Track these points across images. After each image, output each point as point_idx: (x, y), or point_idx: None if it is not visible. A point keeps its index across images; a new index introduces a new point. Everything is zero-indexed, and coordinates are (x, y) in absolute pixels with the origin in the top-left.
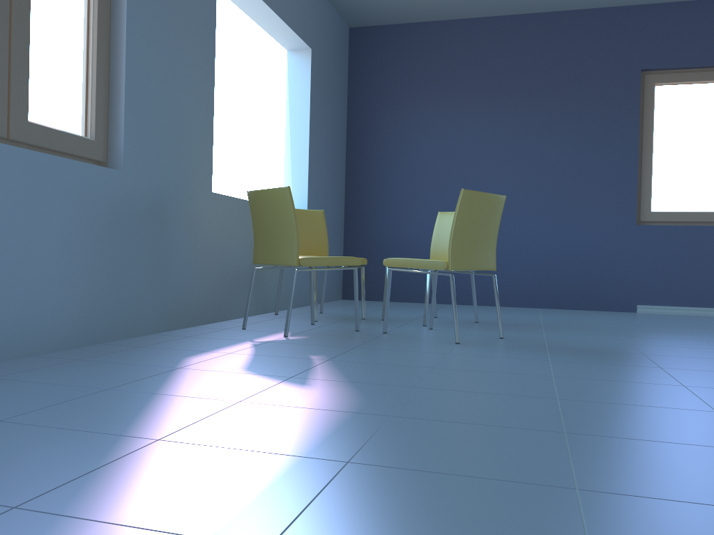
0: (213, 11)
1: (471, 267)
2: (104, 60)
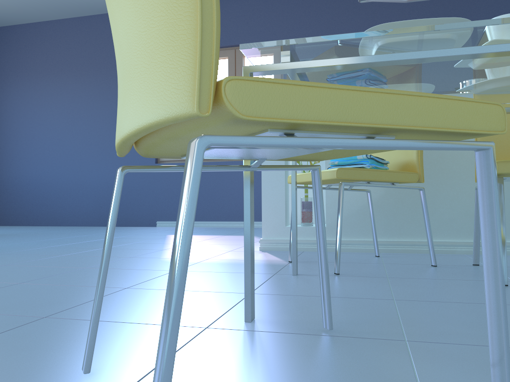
0: None
1: None
2: None
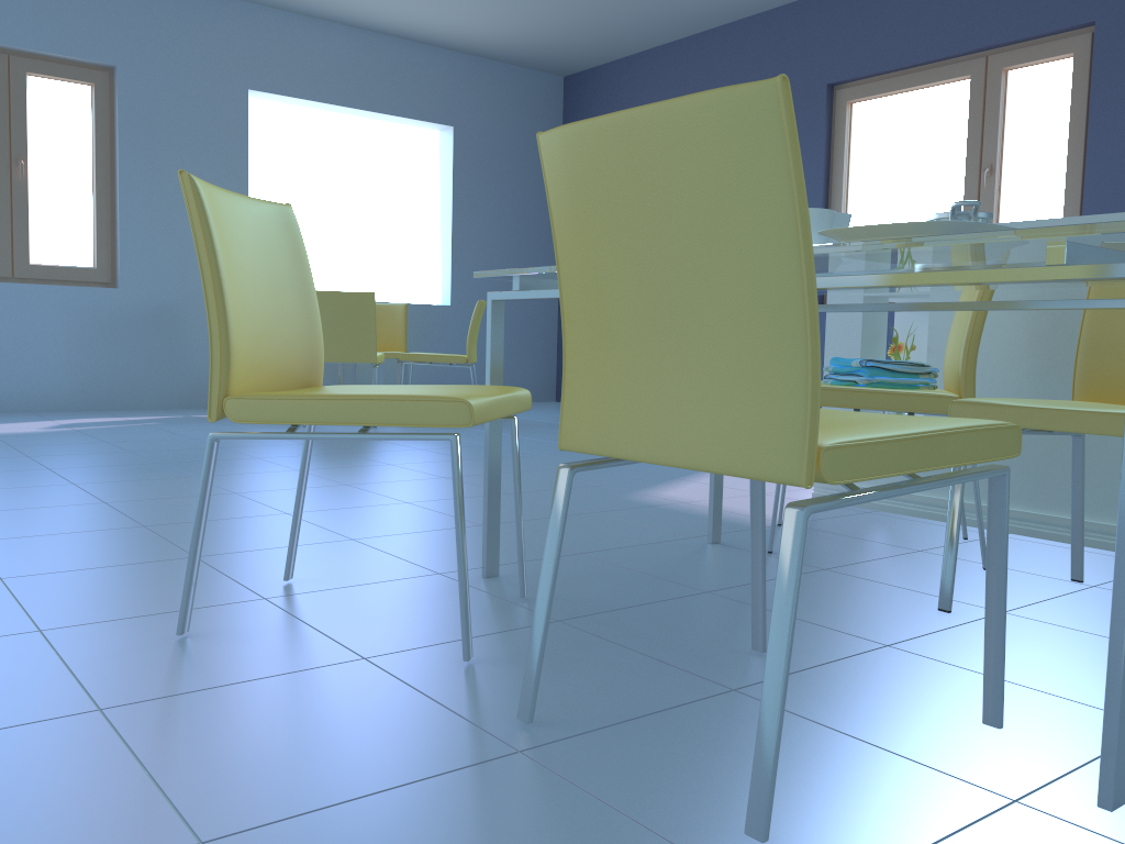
0: (242, 139)
1: (330, 360)
2: (104, 210)
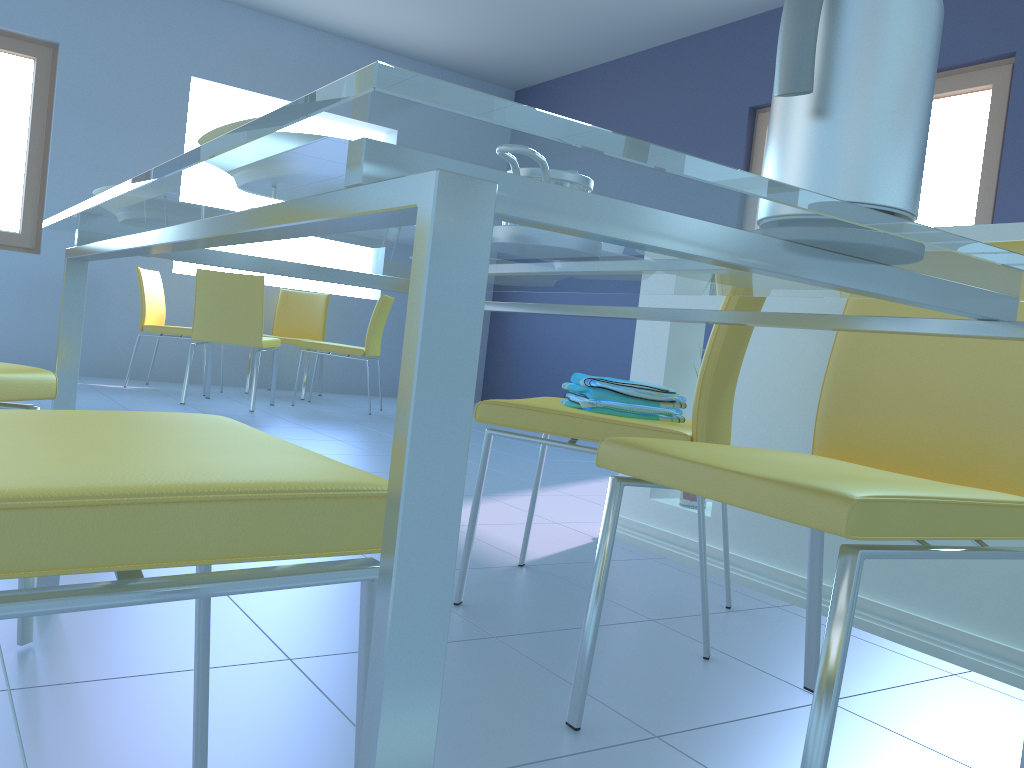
0: (181, 123)
1: (214, 340)
2: (34, 179)
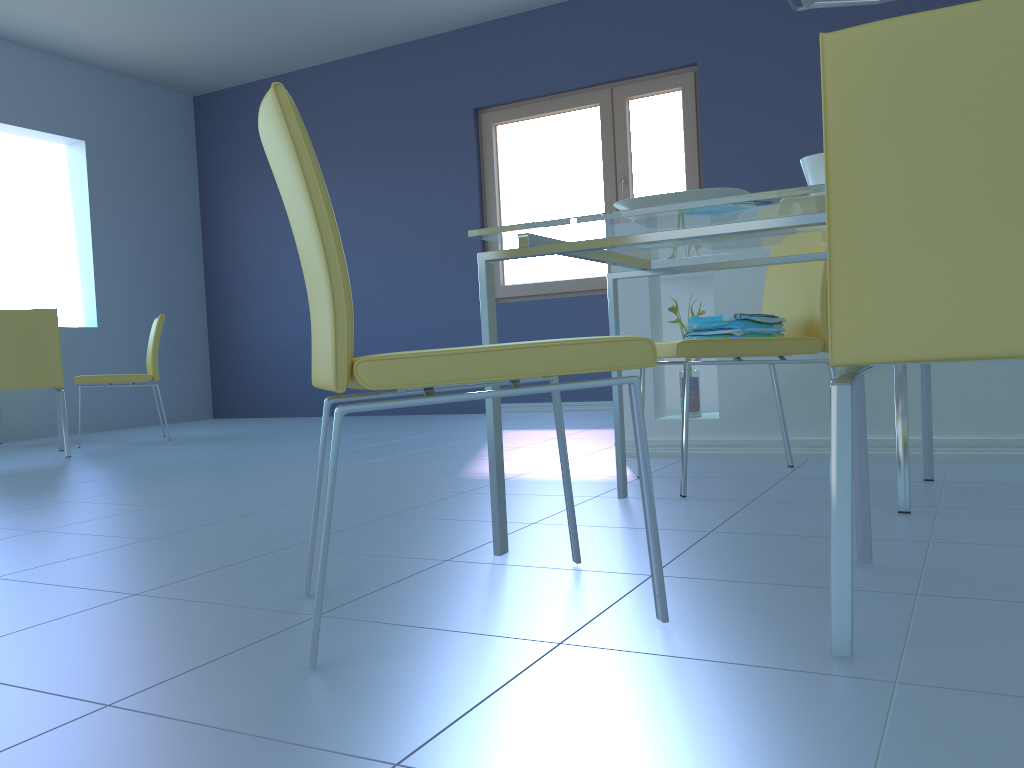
0: None
1: (6, 387)
2: None
